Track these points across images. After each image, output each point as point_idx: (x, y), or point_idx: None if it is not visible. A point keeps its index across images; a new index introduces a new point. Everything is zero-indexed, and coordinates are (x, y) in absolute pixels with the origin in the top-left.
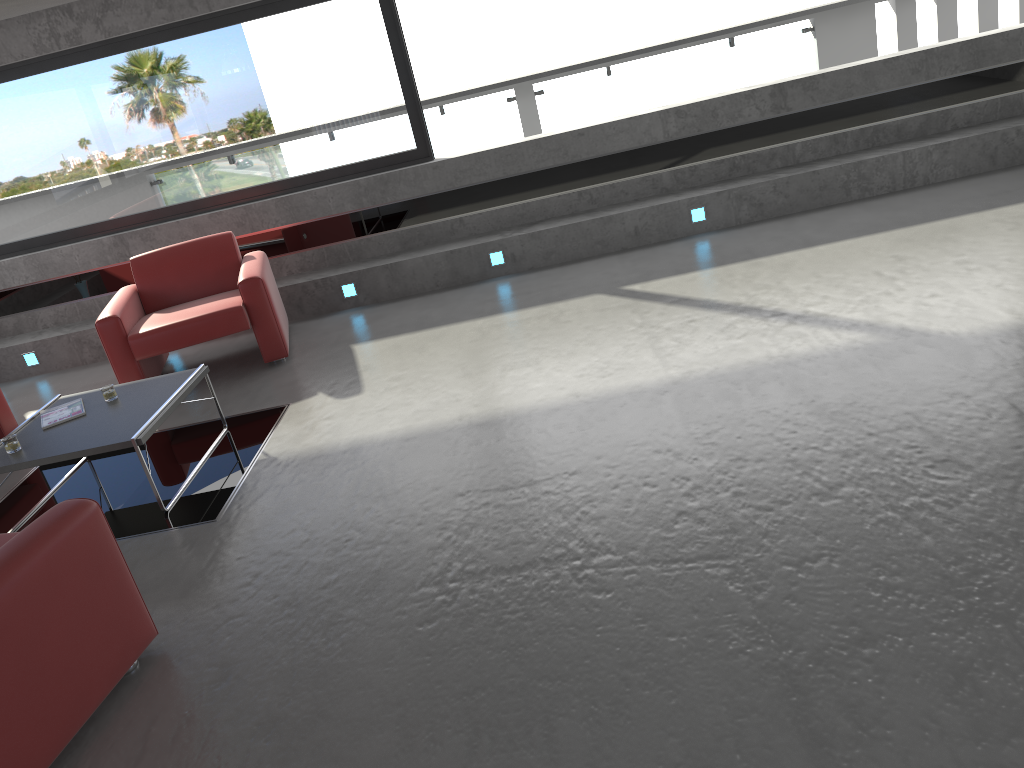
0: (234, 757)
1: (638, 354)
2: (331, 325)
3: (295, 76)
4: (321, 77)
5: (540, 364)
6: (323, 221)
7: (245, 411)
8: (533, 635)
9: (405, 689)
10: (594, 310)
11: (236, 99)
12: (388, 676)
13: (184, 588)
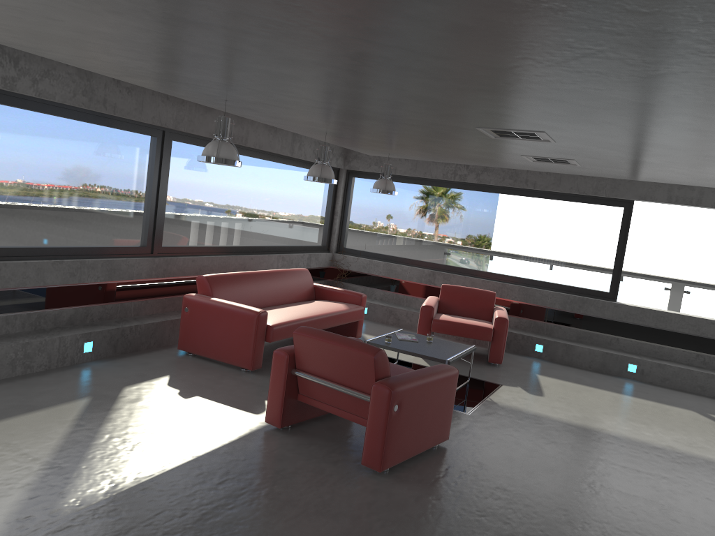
0: (486, 493)
1: (714, 446)
2: (523, 360)
3: (559, 232)
4: (573, 238)
5: (651, 426)
6: (539, 307)
7: (477, 378)
8: (634, 519)
9: (567, 508)
10: (689, 417)
11: (523, 231)
12: (559, 500)
13: (455, 430)
